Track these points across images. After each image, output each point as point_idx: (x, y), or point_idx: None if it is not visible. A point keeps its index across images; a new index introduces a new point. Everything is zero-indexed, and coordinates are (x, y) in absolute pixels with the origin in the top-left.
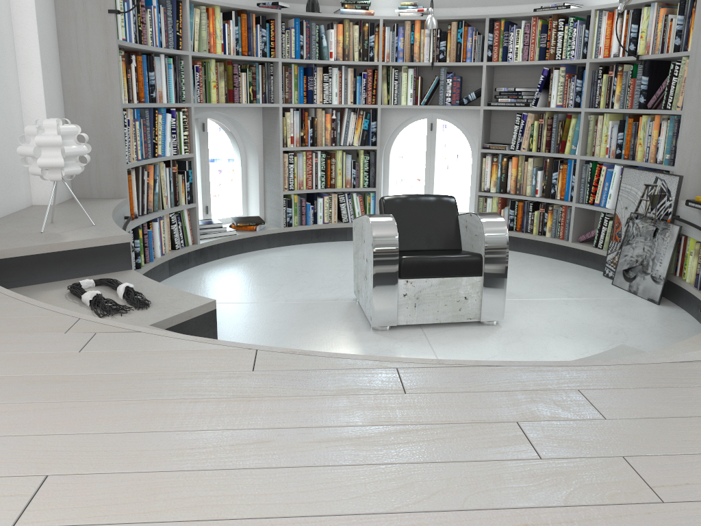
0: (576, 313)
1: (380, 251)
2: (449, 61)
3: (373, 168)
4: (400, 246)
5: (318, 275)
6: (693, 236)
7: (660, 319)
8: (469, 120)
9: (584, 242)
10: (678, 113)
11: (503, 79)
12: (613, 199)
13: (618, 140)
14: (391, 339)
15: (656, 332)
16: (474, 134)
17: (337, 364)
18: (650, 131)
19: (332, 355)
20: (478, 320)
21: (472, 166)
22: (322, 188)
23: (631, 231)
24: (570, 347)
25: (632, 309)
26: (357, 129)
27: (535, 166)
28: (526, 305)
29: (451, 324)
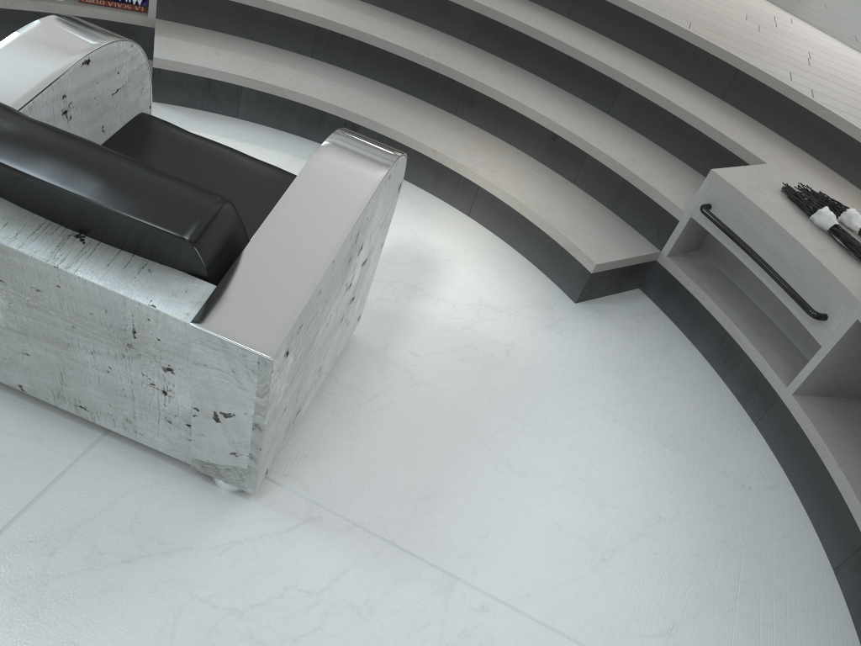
0: None
1: None
2: None
3: None
4: None
5: None
6: None
7: None
8: None
9: None
10: None
11: None
12: None
13: None
14: None
15: None
16: None
17: (647, 5)
18: None
19: (647, 9)
20: None
21: None
22: None
23: None
24: None
25: None
26: None
27: None
28: None
29: None
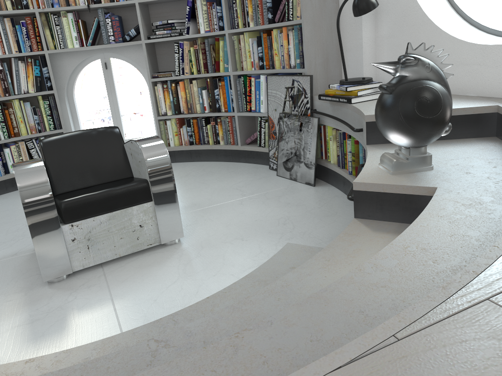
0: (250, 211)
1: (31, 202)
2: (104, 3)
3: (55, 111)
4: (67, 187)
5: (4, 228)
6: (329, 124)
7: (317, 200)
8: (138, 55)
9: (251, 143)
10: (299, 22)
11: (158, 15)
12: (265, 104)
13: (259, 54)
14: (66, 291)
15: (316, 214)
16: (145, 67)
17: None
18: (281, 41)
19: None
20: (159, 244)
21: (150, 95)
22: (6, 139)
23: (283, 129)
24: (246, 250)
25: (295, 196)
26: (29, 77)
27: (200, 86)
28: (206, 214)
29: (134, 254)
